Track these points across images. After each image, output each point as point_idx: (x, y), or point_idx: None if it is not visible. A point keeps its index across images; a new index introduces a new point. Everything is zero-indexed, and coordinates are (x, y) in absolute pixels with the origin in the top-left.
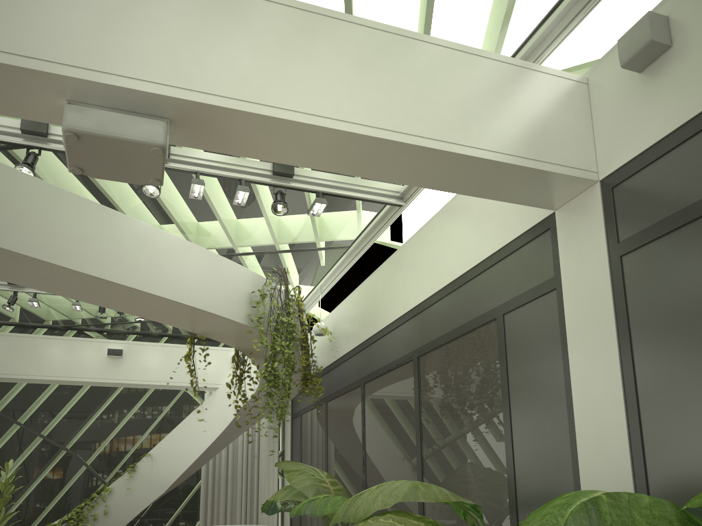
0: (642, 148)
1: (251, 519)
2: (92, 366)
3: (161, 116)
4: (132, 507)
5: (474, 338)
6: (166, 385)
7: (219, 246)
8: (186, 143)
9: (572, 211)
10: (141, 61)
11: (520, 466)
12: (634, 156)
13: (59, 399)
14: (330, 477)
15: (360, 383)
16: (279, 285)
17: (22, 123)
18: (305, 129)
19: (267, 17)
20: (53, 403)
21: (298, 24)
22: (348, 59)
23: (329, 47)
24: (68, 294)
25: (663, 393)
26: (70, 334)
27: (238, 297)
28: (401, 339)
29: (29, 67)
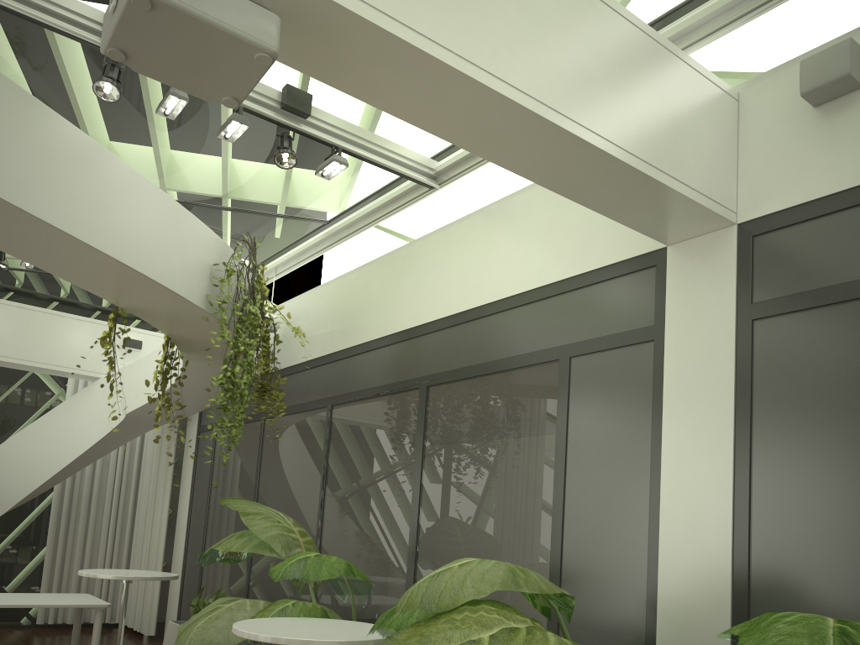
0: (803, 199)
1: (120, 556)
2: None
3: (260, 3)
4: None
5: (520, 378)
6: (23, 364)
7: None
8: None
9: (692, 252)
10: None
11: (572, 541)
12: (791, 206)
13: None
14: (297, 525)
15: (327, 404)
16: None
17: None
18: (451, 78)
19: None
20: None
21: None
22: None
23: None
24: None
25: (786, 486)
26: None
27: (198, 269)
28: (402, 359)
29: None
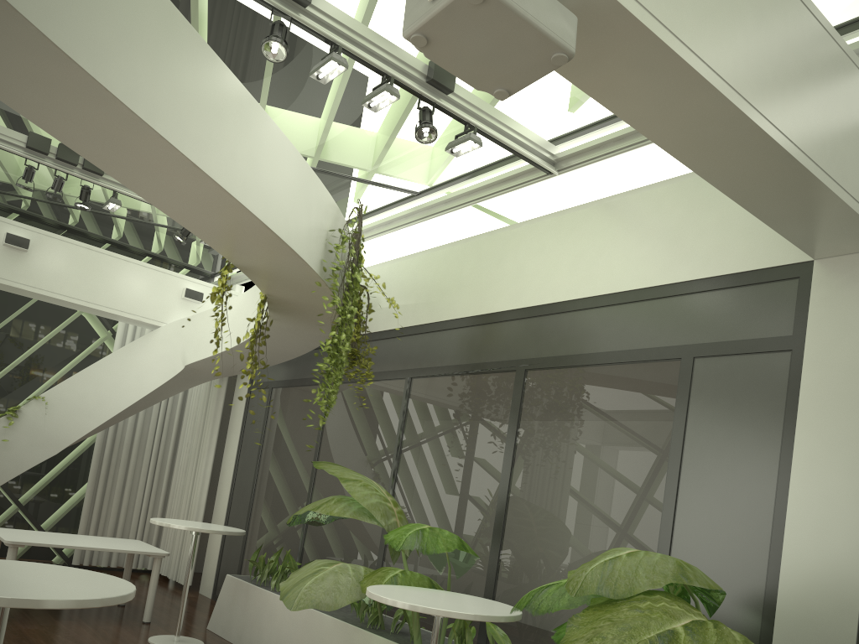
0: None
1: (155, 504)
2: None
3: None
4: (6, 466)
5: (635, 372)
6: (87, 307)
7: None
8: None
9: (842, 269)
10: None
11: (683, 535)
12: None
13: None
14: (389, 495)
15: (406, 376)
16: None
17: None
18: (695, 87)
19: None
20: None
21: None
22: (751, 6)
23: None
24: (113, 170)
25: None
26: None
27: (317, 234)
28: (497, 339)
29: None
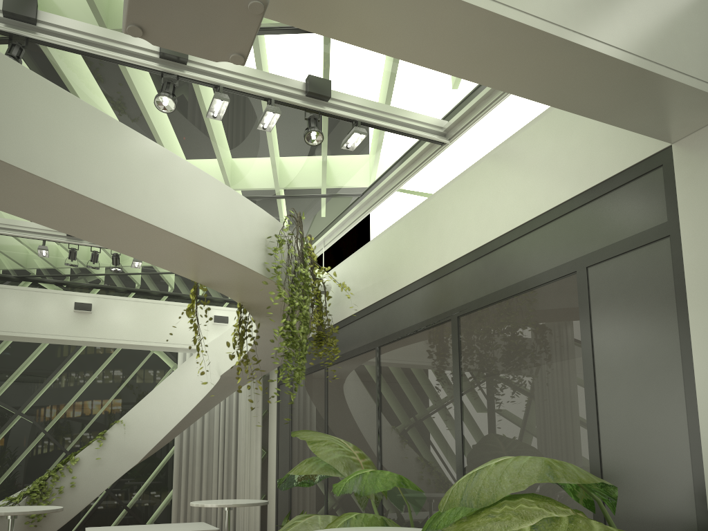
0: None
1: (228, 491)
2: (57, 321)
3: None
4: (102, 478)
5: (541, 295)
6: (141, 345)
7: None
8: (271, 13)
9: (698, 144)
10: None
11: (609, 439)
12: None
13: (13, 359)
14: (357, 449)
15: (375, 346)
16: None
17: (4, 3)
18: (434, 2)
19: None
20: (7, 362)
21: None
22: None
23: None
24: (60, 227)
25: None
26: (25, 286)
27: (254, 242)
28: (433, 297)
29: None
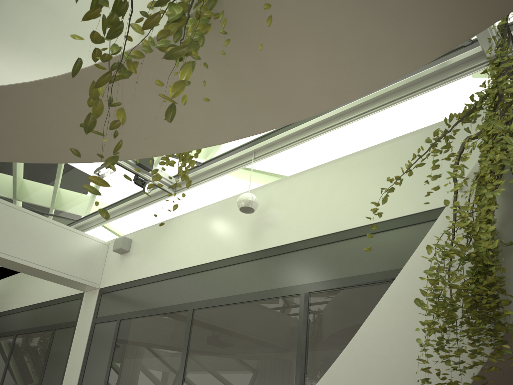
0: (112, 284)
1: None
2: None
3: None
4: None
5: (42, 335)
6: None
7: None
8: None
9: (89, 295)
10: None
11: None
12: (109, 285)
13: None
14: None
15: None
16: None
17: None
18: None
19: None
20: None
21: None
22: None
23: None
24: None
25: (88, 384)
26: None
27: None
28: (12, 321)
29: None
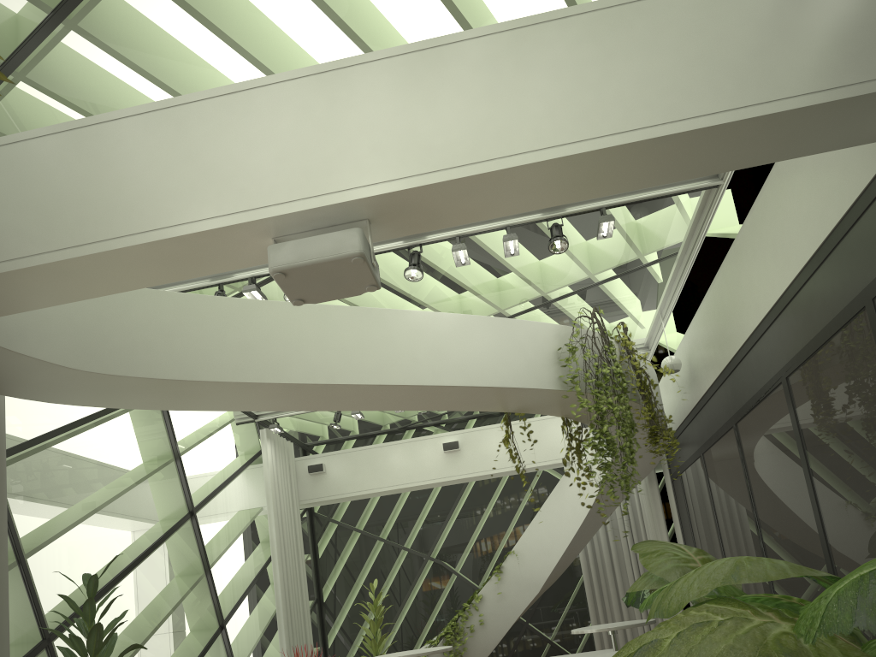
0: None
1: None
2: (432, 465)
3: (358, 219)
4: (508, 613)
5: (845, 339)
6: (513, 470)
7: (522, 301)
8: (395, 234)
9: None
10: (323, 174)
11: None
12: None
13: (413, 506)
14: (700, 554)
15: (732, 424)
16: (612, 323)
17: None
18: (507, 175)
19: (438, 66)
20: (408, 511)
21: (474, 57)
22: (540, 71)
23: (515, 67)
24: (362, 408)
25: None
26: (408, 435)
27: (543, 360)
28: (763, 358)
29: (229, 224)
